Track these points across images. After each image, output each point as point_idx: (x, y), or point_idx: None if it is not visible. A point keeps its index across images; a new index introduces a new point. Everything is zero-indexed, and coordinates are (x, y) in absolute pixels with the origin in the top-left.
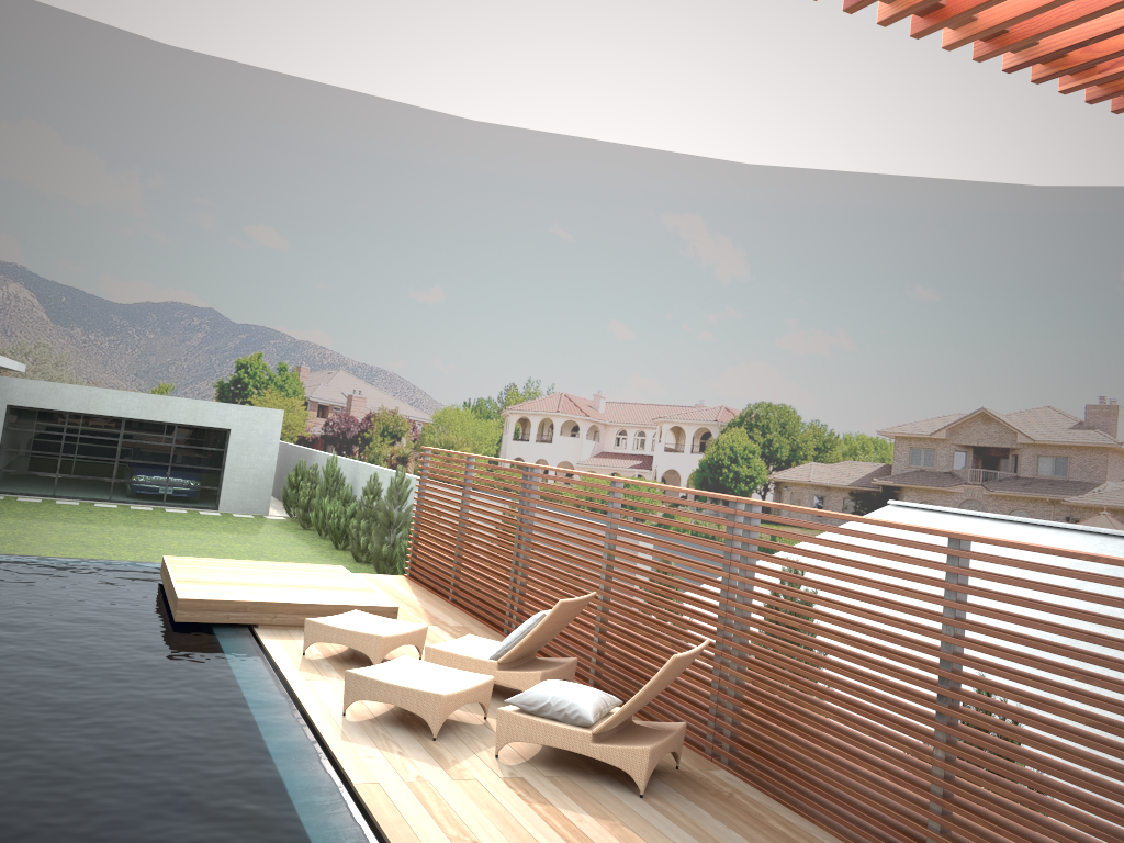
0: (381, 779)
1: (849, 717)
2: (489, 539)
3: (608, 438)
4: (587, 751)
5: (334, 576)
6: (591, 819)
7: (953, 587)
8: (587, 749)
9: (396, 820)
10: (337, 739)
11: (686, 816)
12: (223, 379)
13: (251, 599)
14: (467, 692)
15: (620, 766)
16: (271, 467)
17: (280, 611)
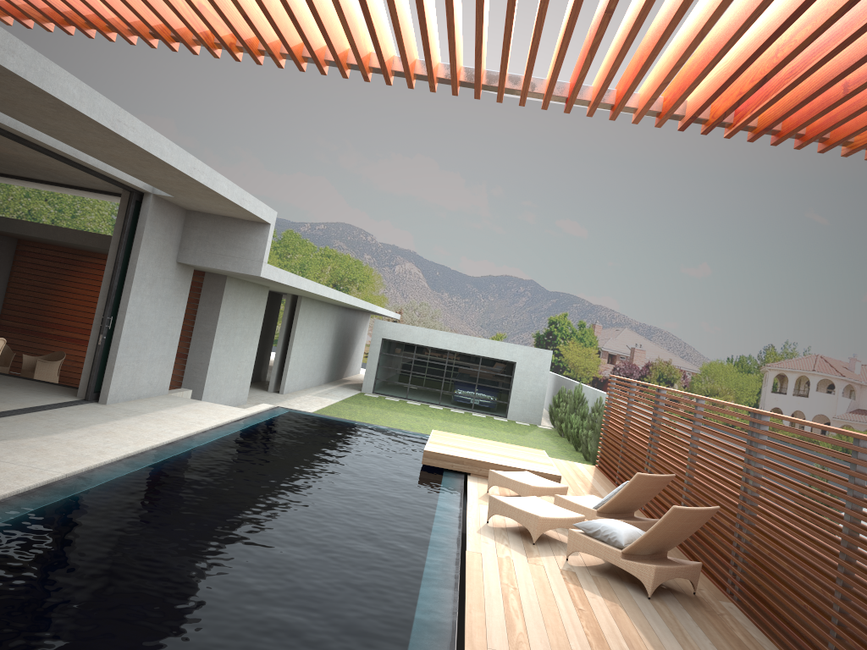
0: (484, 552)
1: (798, 567)
2: (635, 440)
3: (864, 397)
4: (618, 563)
5: (532, 455)
6: (600, 598)
7: (850, 473)
8: (618, 562)
9: (477, 569)
10: (474, 531)
11: (672, 614)
12: (539, 331)
13: (467, 457)
14: (560, 519)
15: (637, 576)
16: (543, 390)
17: (483, 467)
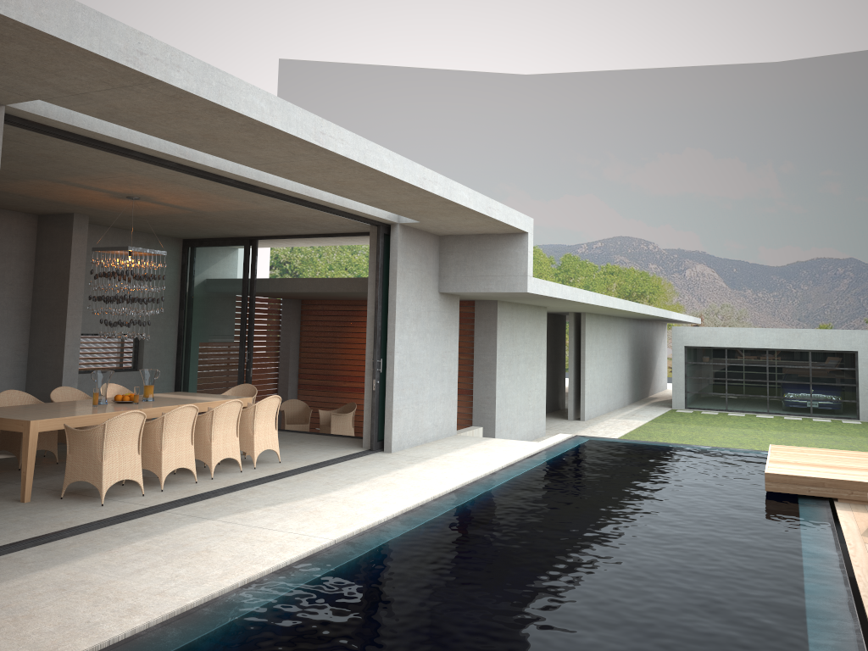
0: None
1: None
2: None
3: None
4: None
5: None
6: None
7: None
8: None
9: None
10: None
11: None
12: None
13: (827, 477)
14: None
15: None
16: None
17: (855, 489)
